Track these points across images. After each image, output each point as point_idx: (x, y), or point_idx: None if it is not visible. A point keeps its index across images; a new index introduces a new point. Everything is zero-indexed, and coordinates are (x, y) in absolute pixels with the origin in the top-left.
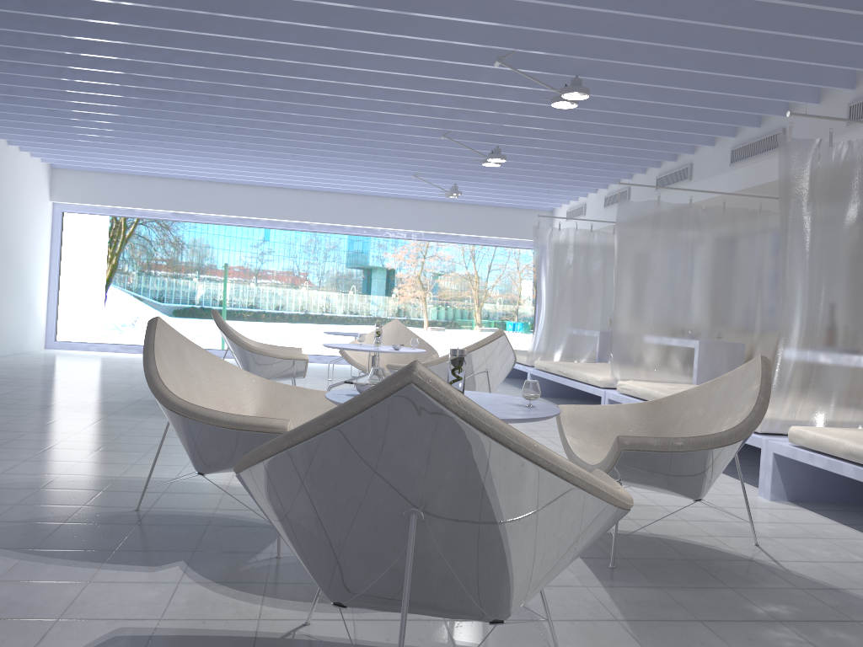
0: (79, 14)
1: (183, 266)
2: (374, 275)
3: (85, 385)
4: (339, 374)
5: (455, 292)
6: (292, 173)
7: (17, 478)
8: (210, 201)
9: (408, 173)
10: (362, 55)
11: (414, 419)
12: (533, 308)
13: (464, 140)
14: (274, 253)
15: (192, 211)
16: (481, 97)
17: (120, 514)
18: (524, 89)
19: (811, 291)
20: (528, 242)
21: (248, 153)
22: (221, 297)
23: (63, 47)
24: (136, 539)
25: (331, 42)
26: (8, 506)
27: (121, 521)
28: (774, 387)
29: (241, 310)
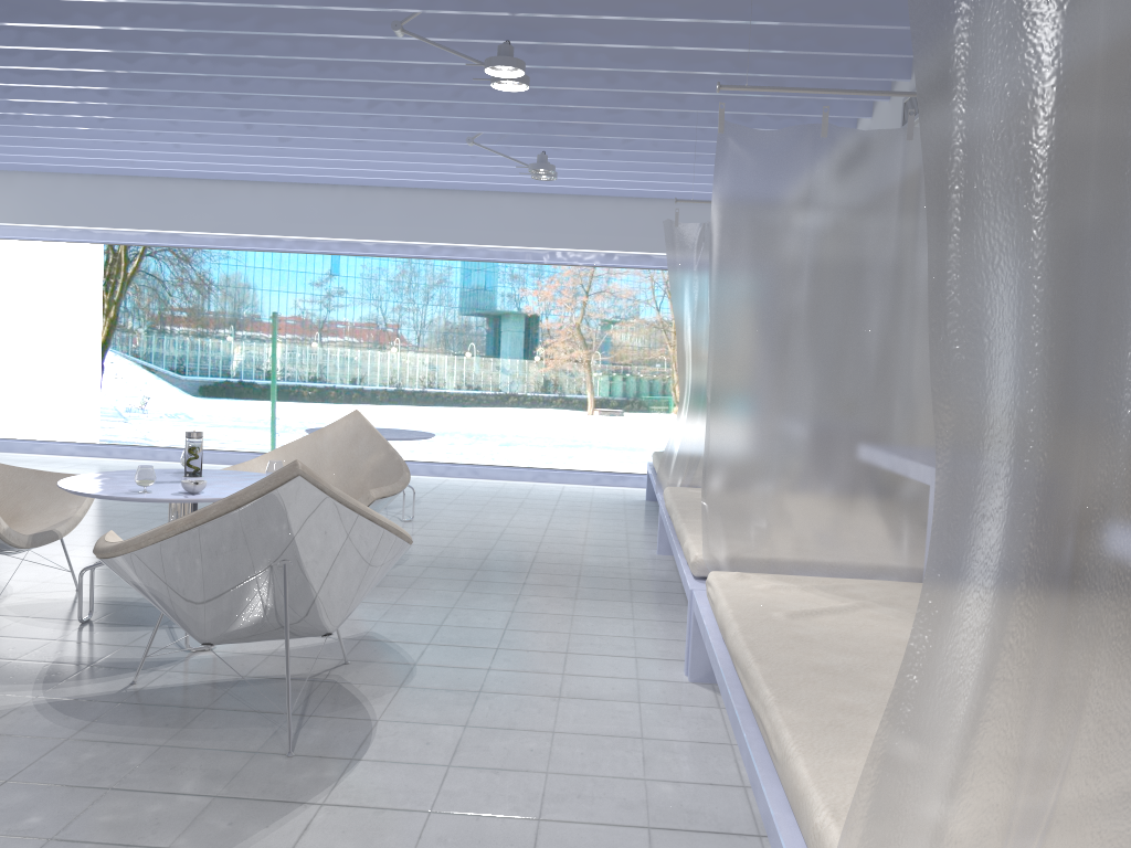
0: None
1: (211, 318)
2: (505, 326)
3: None
4: None
5: (639, 351)
6: (291, 153)
7: None
8: (200, 212)
9: (465, 137)
10: None
11: None
12: None
13: (457, 38)
14: (347, 295)
15: (174, 228)
16: None
17: None
18: None
19: (1057, 359)
20: None
21: (167, 115)
22: (268, 366)
23: None
24: None
25: None
26: None
27: None
28: (893, 792)
29: (299, 385)
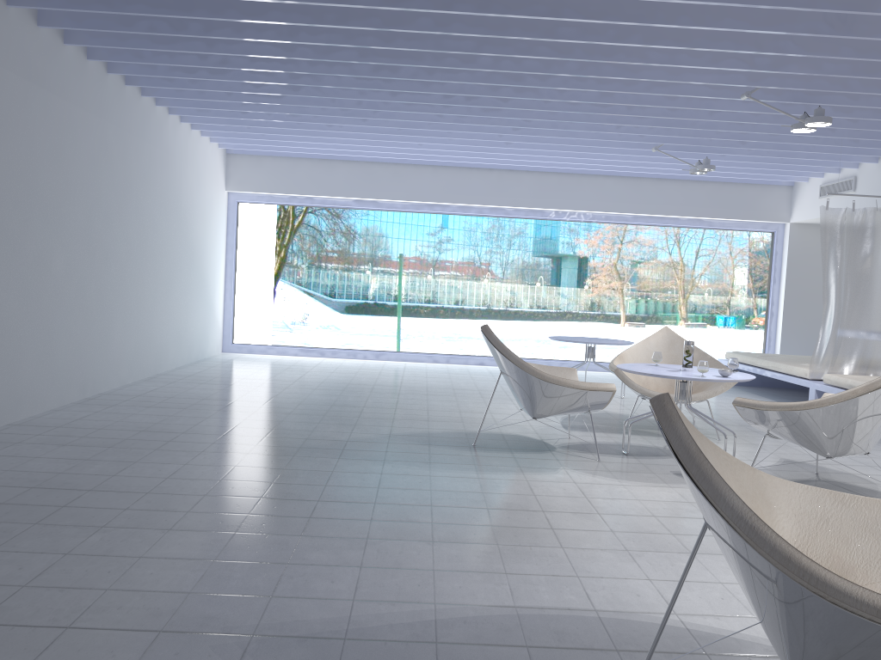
0: None
1: (355, 258)
2: (564, 265)
3: (309, 409)
4: None
5: (657, 282)
6: (498, 150)
7: (385, 614)
8: (396, 186)
9: (644, 145)
10: None
11: None
12: (748, 300)
13: (766, 100)
14: (453, 242)
15: (377, 197)
16: (855, 36)
17: None
18: None
19: None
20: (761, 223)
21: (462, 129)
22: (395, 292)
23: None
24: None
25: None
26: None
27: None
28: None
29: (417, 305)
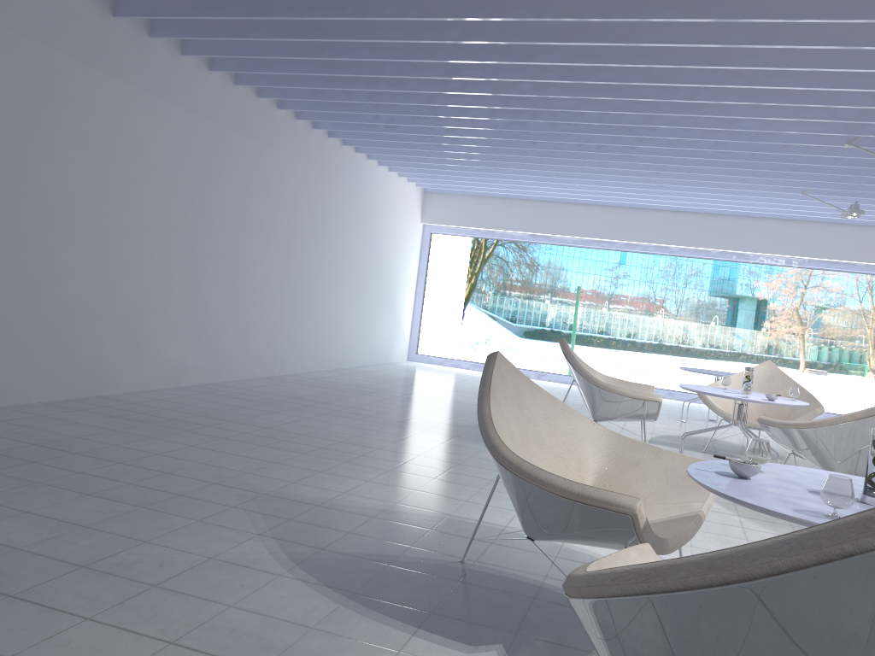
0: (450, 37)
1: (536, 288)
2: (741, 306)
3: (435, 402)
4: (693, 415)
5: (843, 330)
6: (654, 192)
7: (356, 501)
8: (566, 223)
9: (793, 189)
10: (751, 51)
11: (872, 609)
12: None
13: None
14: (629, 278)
15: (548, 232)
16: None
17: (444, 564)
18: None
19: None
20: None
21: (609, 172)
22: (571, 321)
23: (435, 73)
24: (456, 602)
25: (714, 38)
26: (342, 534)
27: (444, 573)
28: None
29: (591, 335)
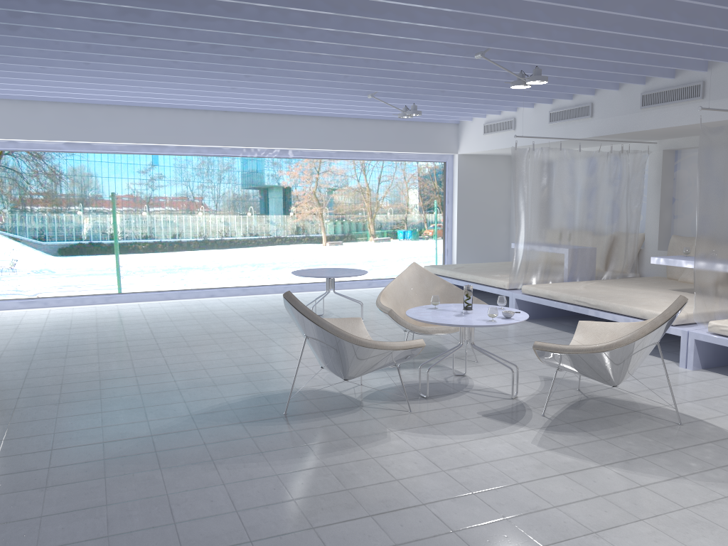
0: None
1: (63, 199)
2: (271, 195)
3: (77, 391)
4: None
5: (349, 206)
6: (221, 94)
7: None
8: (110, 128)
9: (360, 92)
10: None
11: None
12: (420, 216)
13: (491, 59)
14: (165, 179)
15: (91, 140)
16: (603, 10)
17: None
18: (643, 1)
19: None
20: (436, 155)
21: (195, 75)
22: (111, 230)
23: None
24: None
25: None
26: None
27: None
28: None
29: (135, 242)
